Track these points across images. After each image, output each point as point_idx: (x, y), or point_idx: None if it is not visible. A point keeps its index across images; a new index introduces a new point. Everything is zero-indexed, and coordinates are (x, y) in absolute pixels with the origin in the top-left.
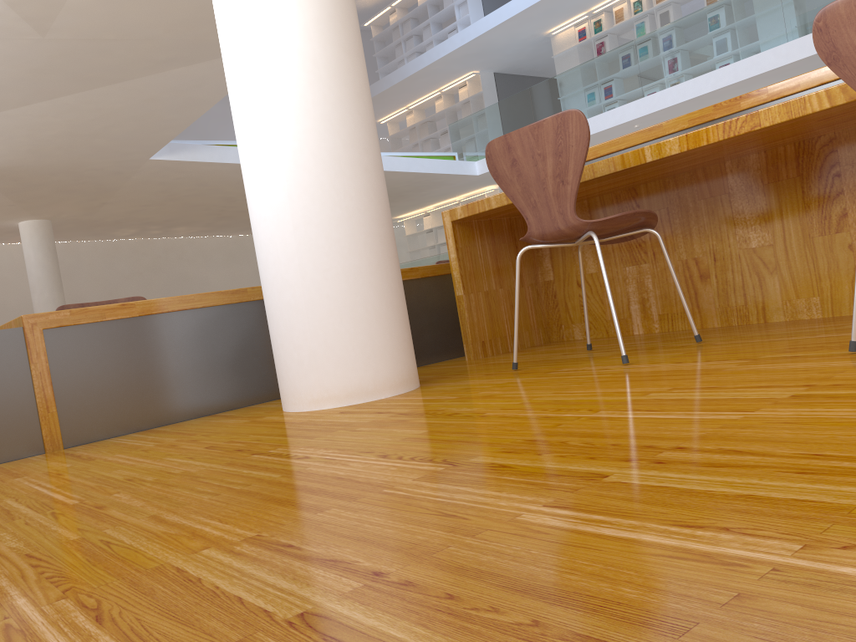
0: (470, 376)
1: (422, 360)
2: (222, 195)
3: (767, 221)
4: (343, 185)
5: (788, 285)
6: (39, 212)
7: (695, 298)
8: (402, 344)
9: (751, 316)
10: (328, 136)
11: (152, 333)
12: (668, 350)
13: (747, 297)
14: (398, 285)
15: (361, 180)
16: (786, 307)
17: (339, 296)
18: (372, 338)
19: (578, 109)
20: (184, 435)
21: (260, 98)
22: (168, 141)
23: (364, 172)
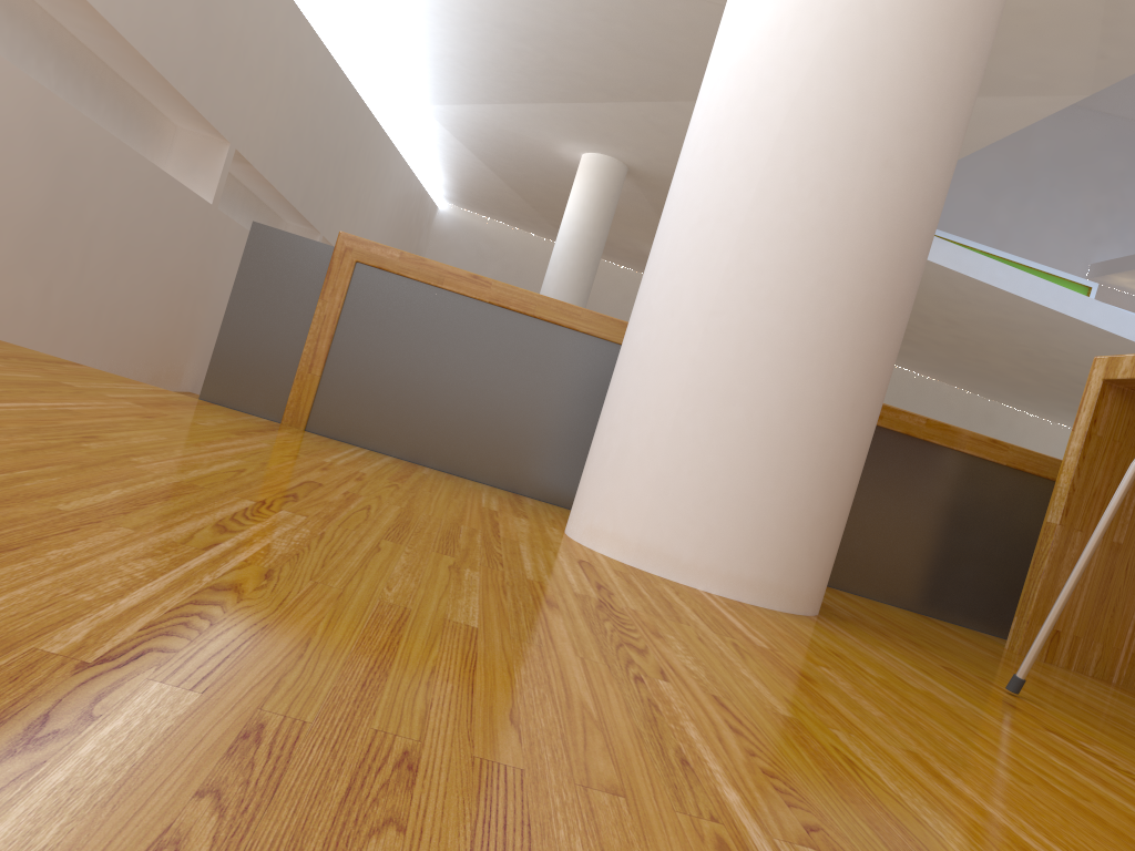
0: (918, 654)
1: (932, 607)
2: (915, 308)
3: None
4: (818, 173)
5: None
6: None
7: None
8: (796, 516)
9: None
10: (835, 75)
11: (496, 335)
12: None
13: None
14: (850, 406)
15: (863, 177)
16: None
17: (712, 368)
18: (734, 471)
19: None
20: (394, 477)
21: None
22: None
23: (877, 166)
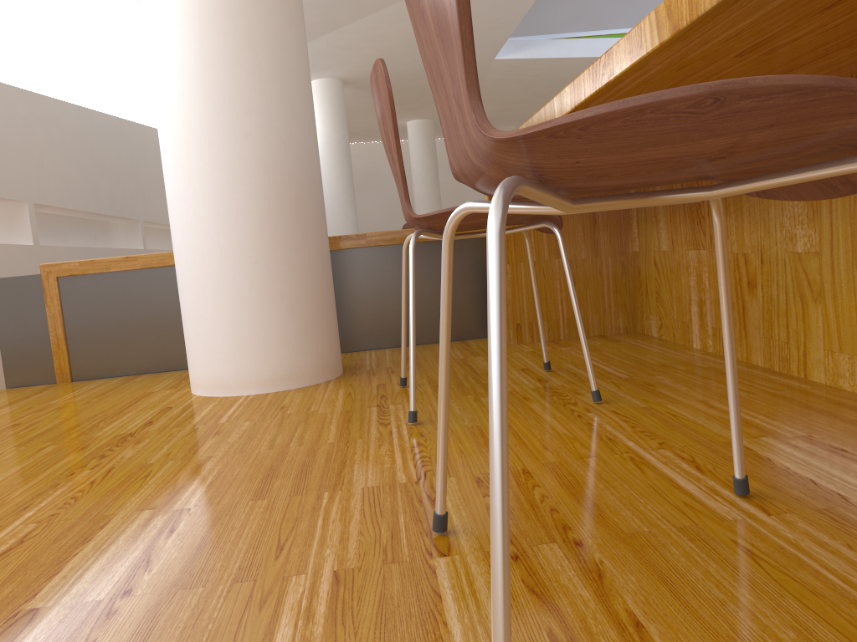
0: (374, 381)
1: (471, 333)
2: None
3: (816, 211)
4: (211, 156)
5: (832, 326)
6: (418, 113)
7: (743, 314)
8: (282, 337)
9: (792, 362)
10: (198, 99)
11: (154, 285)
12: (534, 407)
13: (790, 330)
14: (288, 268)
15: (236, 148)
16: (827, 361)
17: (205, 279)
18: (236, 328)
19: (380, 59)
20: (98, 395)
21: (150, 59)
22: (505, 40)
23: (241, 138)
